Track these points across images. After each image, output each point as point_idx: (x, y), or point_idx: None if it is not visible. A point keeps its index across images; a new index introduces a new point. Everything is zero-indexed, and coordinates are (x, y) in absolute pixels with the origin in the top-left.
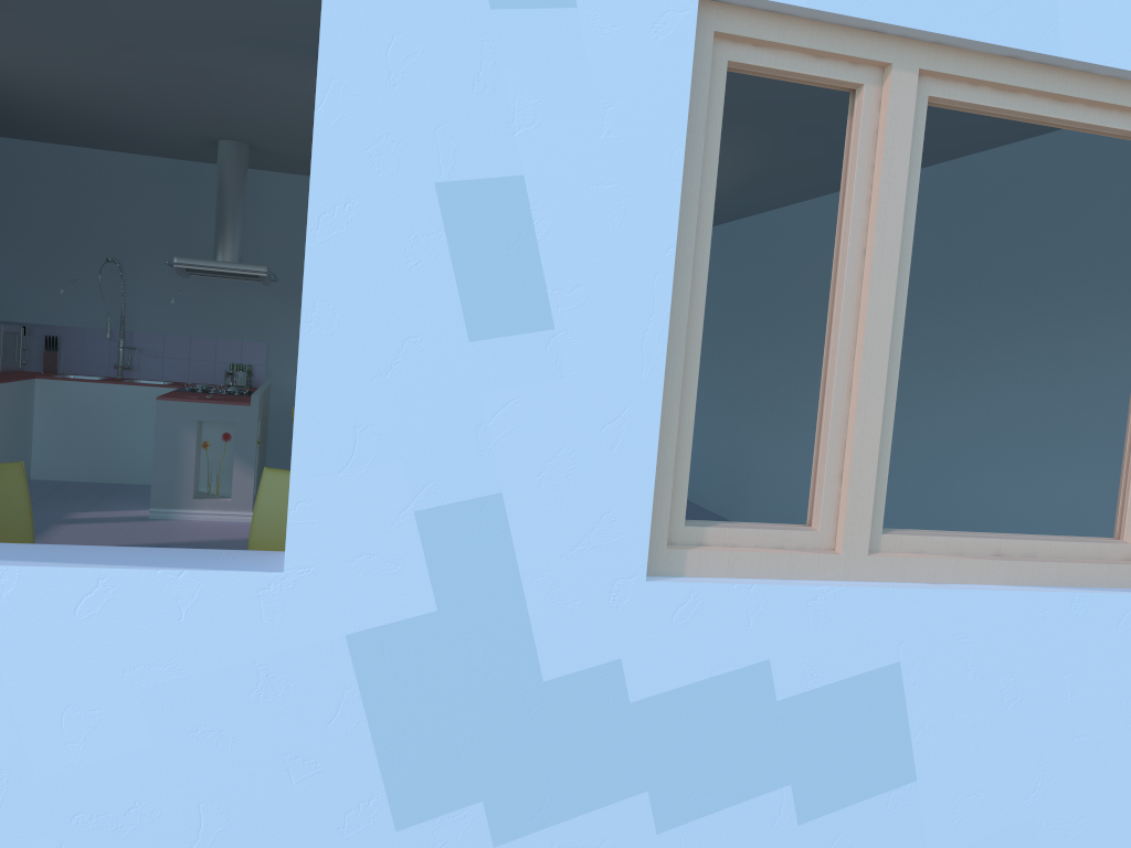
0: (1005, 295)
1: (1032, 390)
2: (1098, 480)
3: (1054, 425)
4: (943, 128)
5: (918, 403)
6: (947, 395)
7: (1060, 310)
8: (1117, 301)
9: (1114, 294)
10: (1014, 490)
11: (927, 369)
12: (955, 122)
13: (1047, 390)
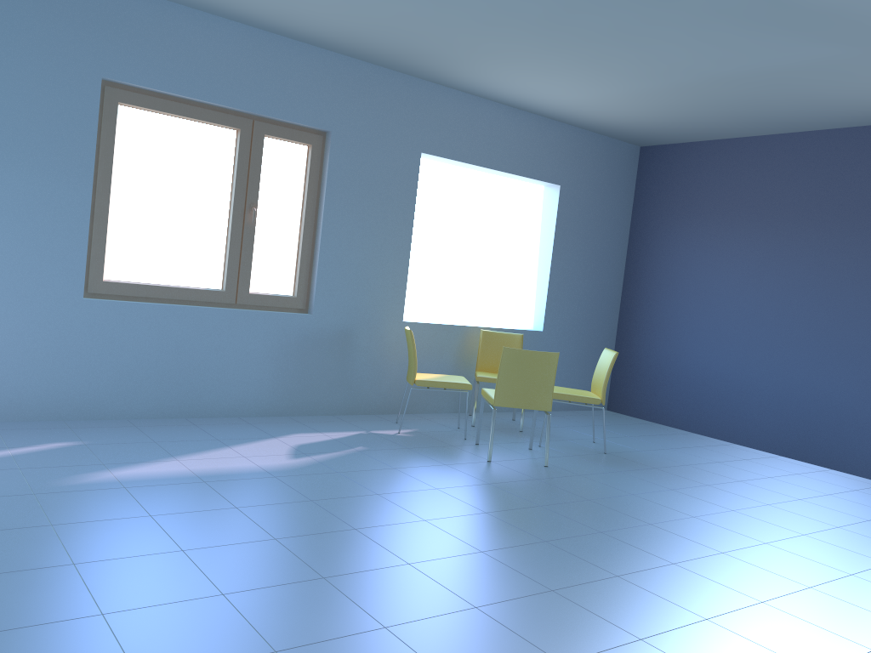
0: None
1: None
2: None
3: None
4: None
5: None
6: None
7: None
8: None
9: None
10: None
11: None
12: None
13: None
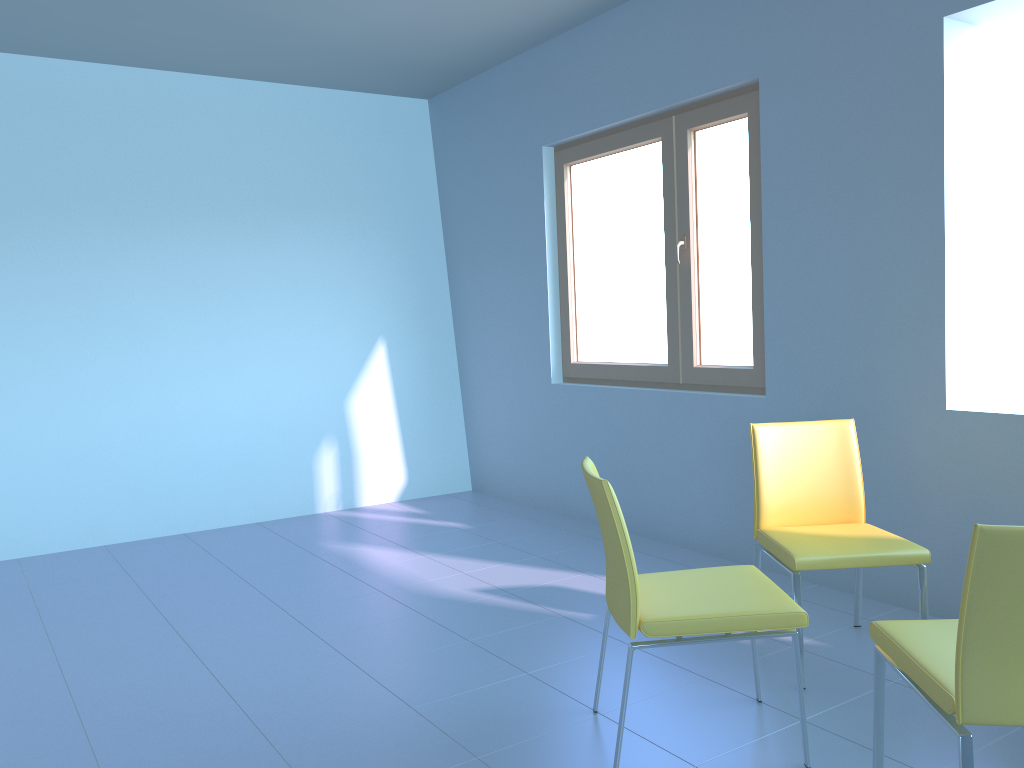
0: (93, 216)
1: (170, 304)
2: (270, 366)
3: (209, 331)
4: (52, 31)
5: None
6: (42, 320)
7: (176, 234)
8: (234, 230)
9: (230, 224)
10: (186, 393)
11: None
12: (85, 33)
13: (189, 303)
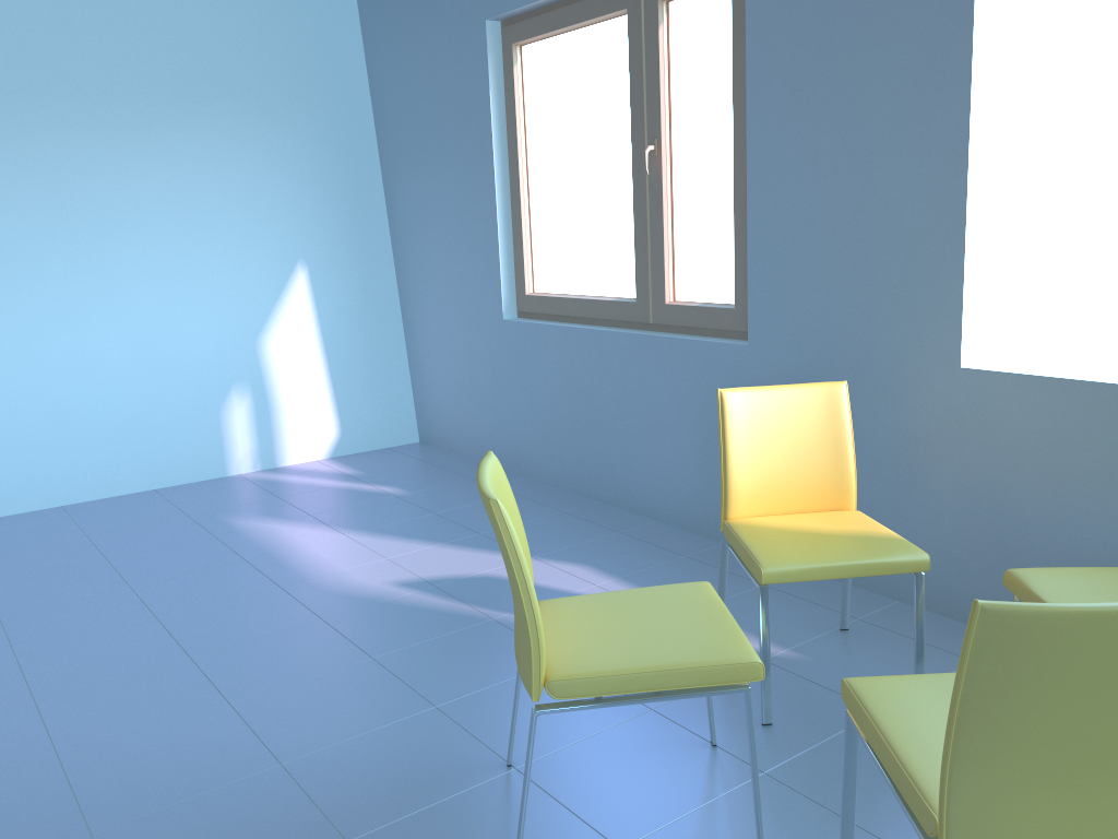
0: None
1: (22, 225)
2: (160, 300)
3: (77, 258)
4: None
5: None
6: None
7: (24, 135)
8: (102, 129)
9: (96, 121)
10: (51, 336)
11: None
12: None
13: (48, 223)
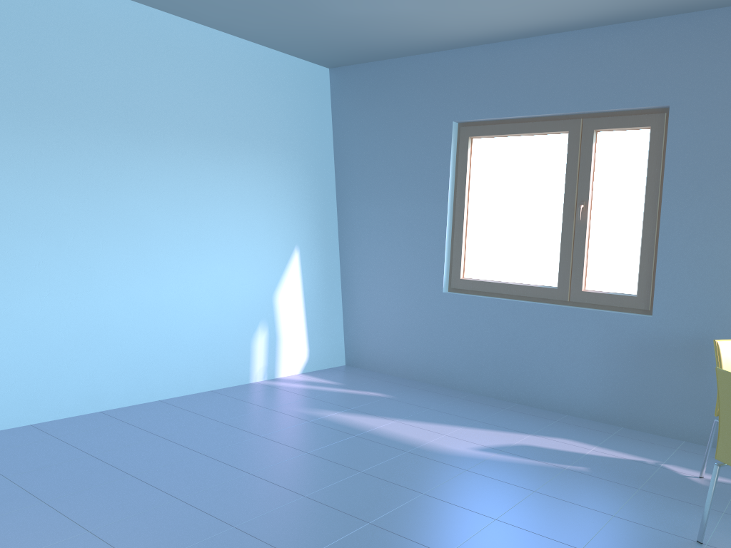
0: (108, 126)
1: (161, 208)
2: (227, 264)
3: (188, 233)
4: None
5: (23, 221)
6: (67, 213)
7: (167, 150)
8: (207, 151)
9: (204, 146)
10: (170, 283)
11: (24, 185)
12: None
13: (175, 208)
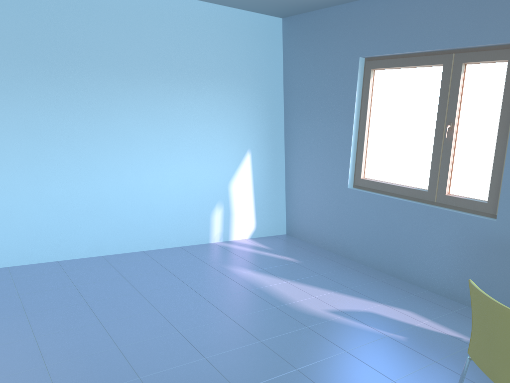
0: (107, 72)
1: (144, 125)
2: (193, 162)
3: (163, 142)
4: None
5: (49, 136)
6: (77, 130)
7: (149, 86)
8: (179, 85)
9: (177, 82)
10: (150, 175)
11: (49, 113)
12: None
13: (154, 125)
